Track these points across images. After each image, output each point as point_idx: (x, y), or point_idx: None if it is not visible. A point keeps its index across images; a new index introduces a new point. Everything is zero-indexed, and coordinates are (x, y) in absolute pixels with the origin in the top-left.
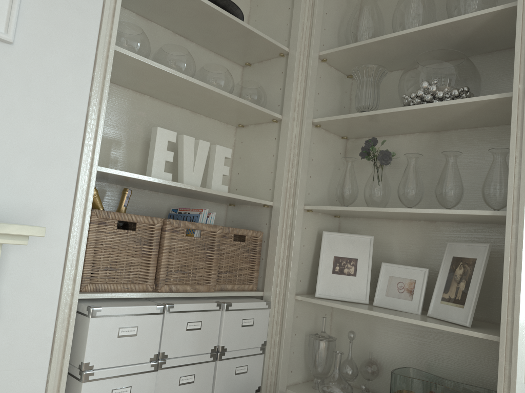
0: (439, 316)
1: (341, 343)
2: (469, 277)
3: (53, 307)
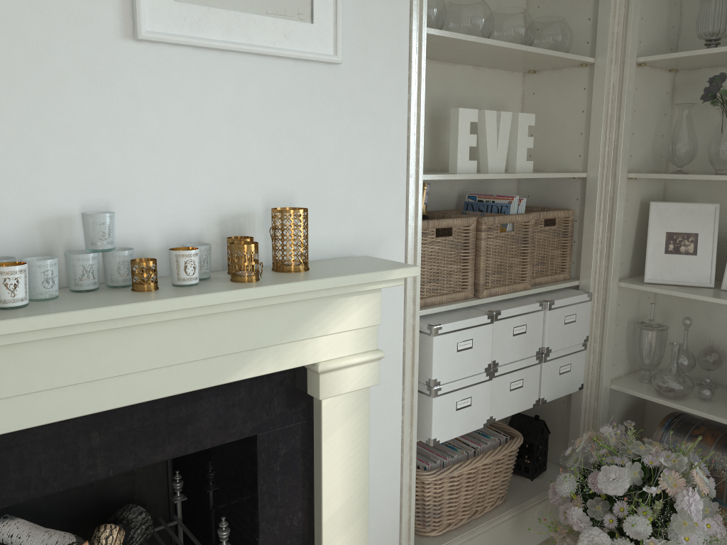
0: None
1: (669, 328)
2: None
3: (400, 330)
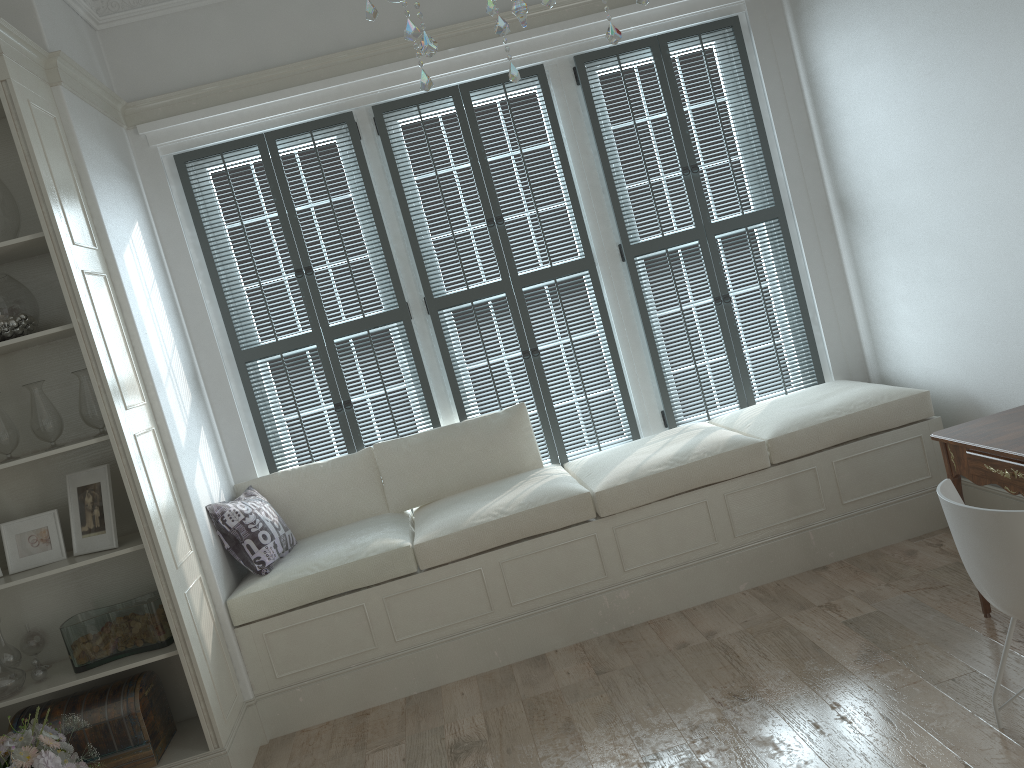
0: (87, 550)
1: None
2: (101, 502)
3: None
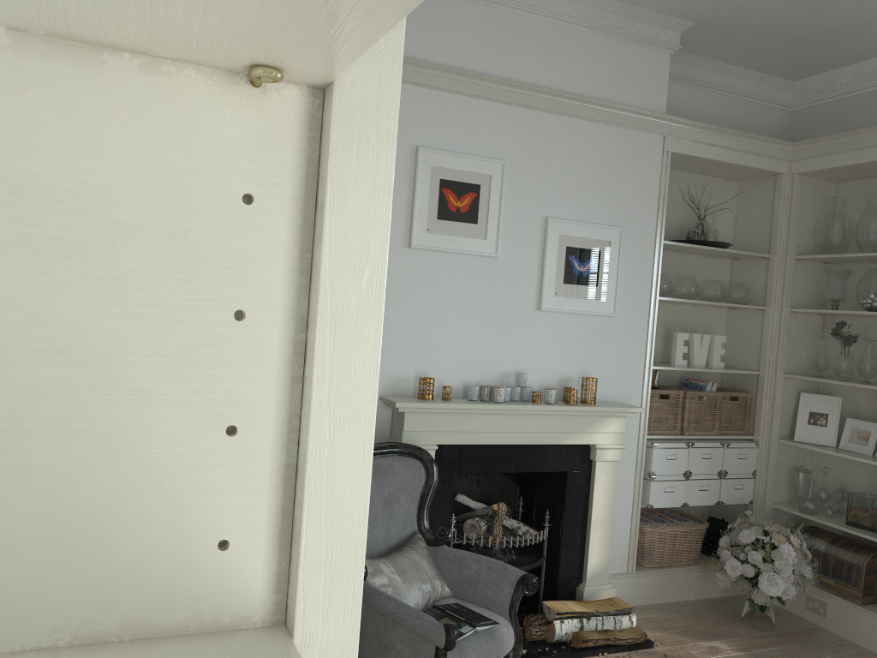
0: None
1: (819, 476)
2: None
3: (635, 442)
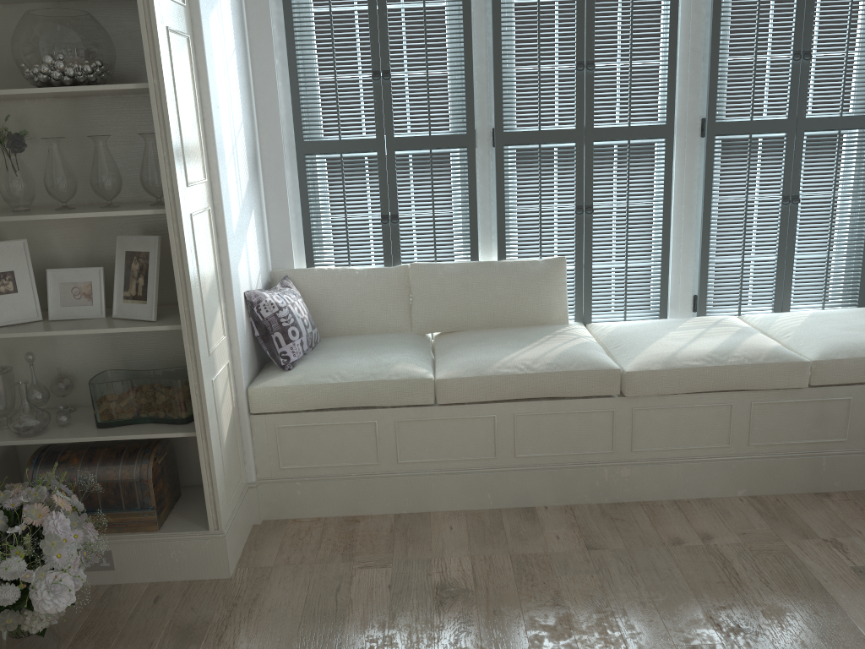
0: (125, 316)
1: (18, 367)
2: (146, 272)
3: None
